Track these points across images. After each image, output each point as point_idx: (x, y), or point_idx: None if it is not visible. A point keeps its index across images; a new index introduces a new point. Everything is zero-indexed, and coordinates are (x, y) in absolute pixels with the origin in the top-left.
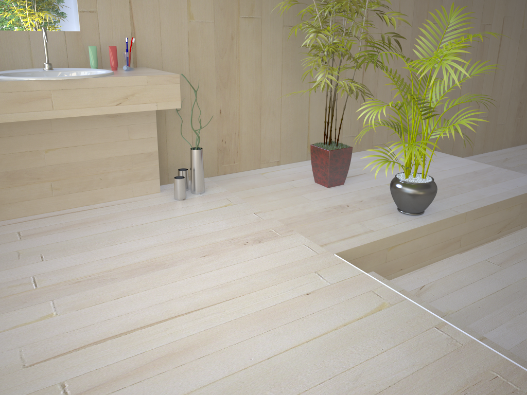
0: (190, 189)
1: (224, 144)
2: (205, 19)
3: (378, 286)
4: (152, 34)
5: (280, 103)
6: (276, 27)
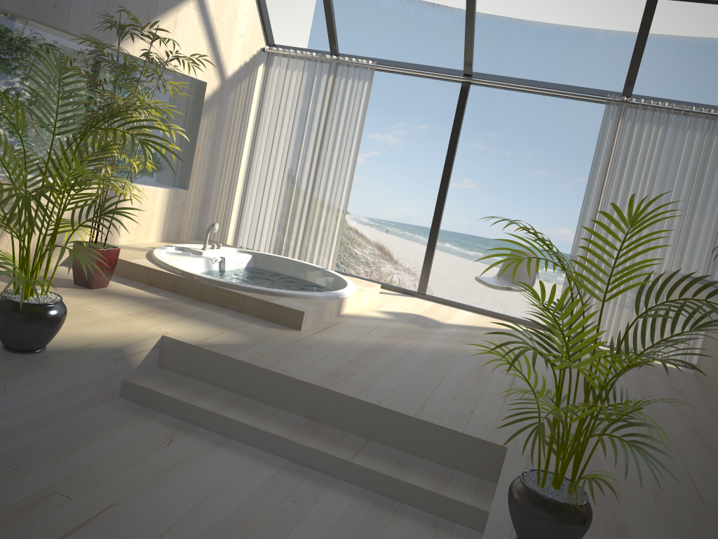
0: None
1: None
2: None
3: (440, 423)
4: None
5: None
6: None
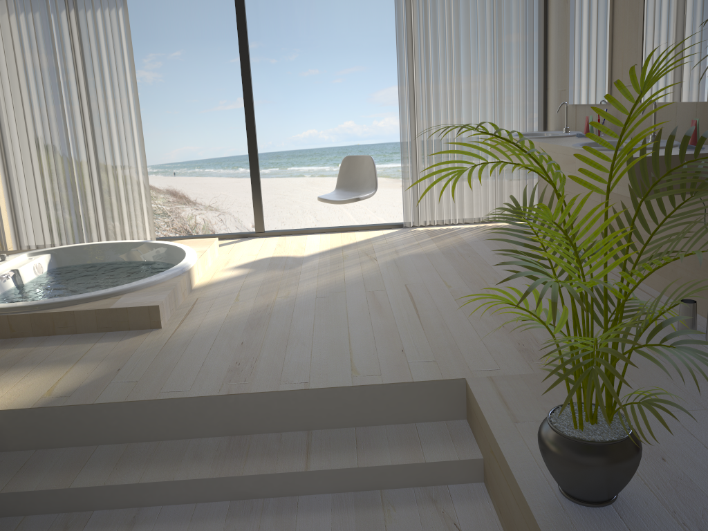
0: None
1: None
2: None
3: (384, 380)
4: None
5: None
6: None
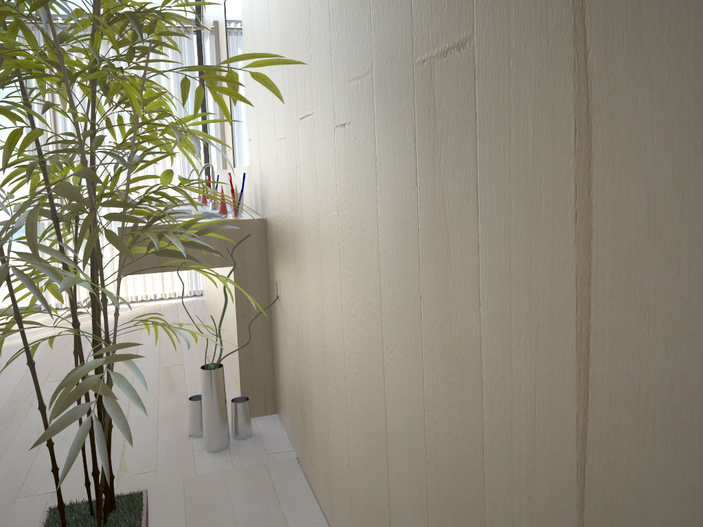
0: (237, 440)
1: (304, 407)
2: (281, 134)
3: None
4: (265, 166)
5: (344, 372)
6: (328, 134)
